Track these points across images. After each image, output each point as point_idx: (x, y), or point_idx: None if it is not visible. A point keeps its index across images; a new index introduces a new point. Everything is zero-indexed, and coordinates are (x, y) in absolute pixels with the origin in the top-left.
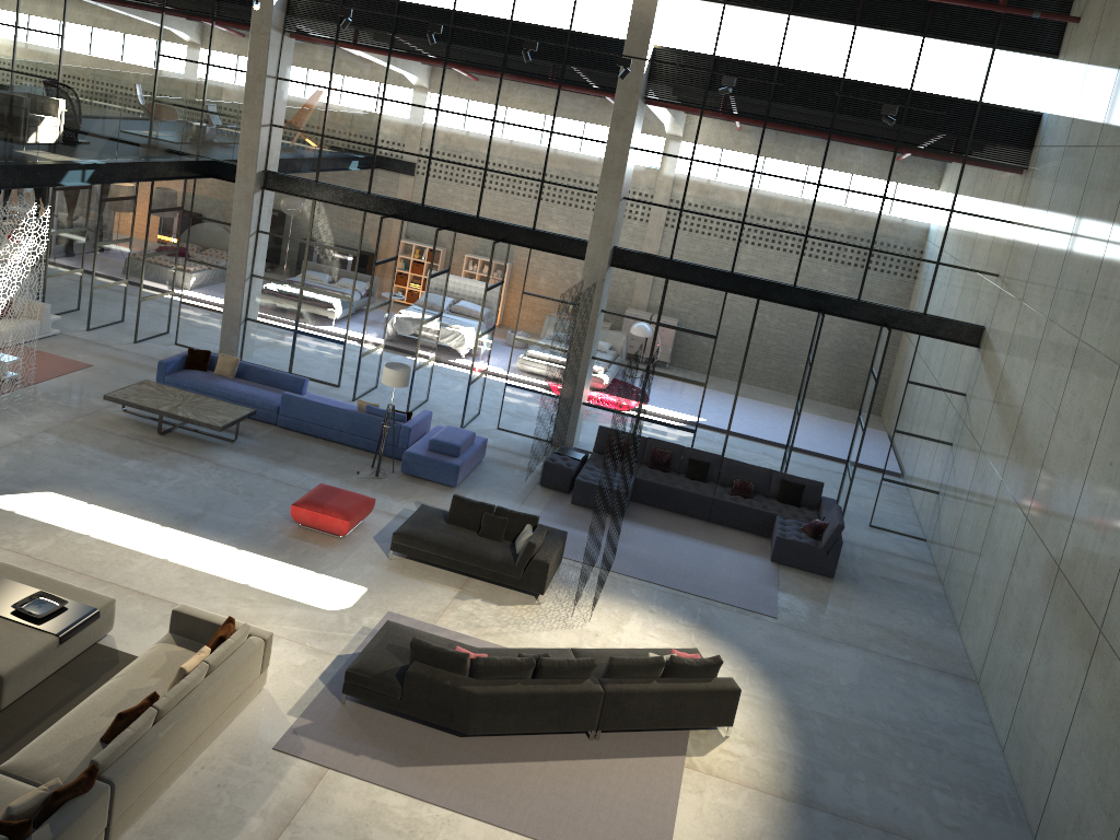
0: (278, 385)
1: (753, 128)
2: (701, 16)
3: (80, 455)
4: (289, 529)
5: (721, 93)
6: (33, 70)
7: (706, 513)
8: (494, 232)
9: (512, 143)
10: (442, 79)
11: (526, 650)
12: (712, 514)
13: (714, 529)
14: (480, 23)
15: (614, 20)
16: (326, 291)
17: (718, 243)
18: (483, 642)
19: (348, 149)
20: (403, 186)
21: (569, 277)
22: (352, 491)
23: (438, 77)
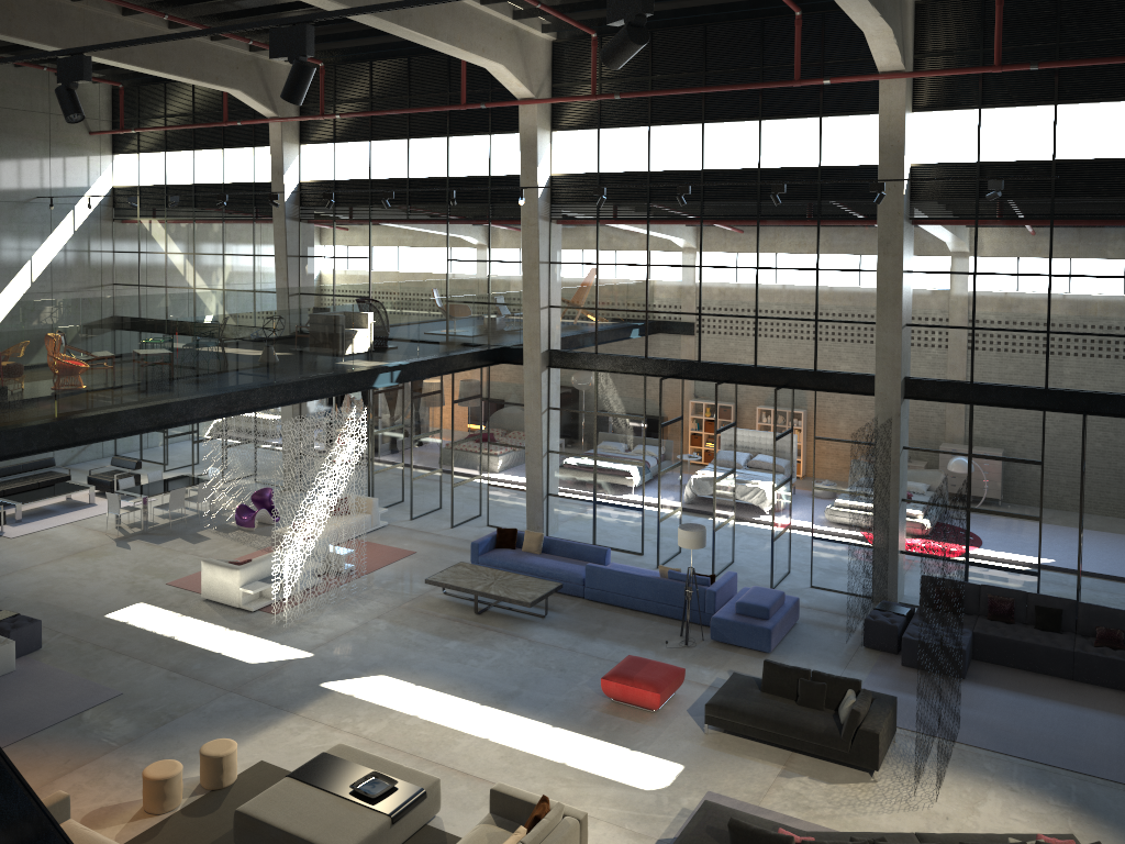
0: (582, 557)
1: (1038, 229)
2: (956, 126)
3: (407, 638)
4: (601, 705)
5: (989, 199)
6: (349, 291)
7: (1067, 670)
8: (775, 379)
9: (779, 287)
10: (700, 236)
11: (861, 834)
12: (1076, 671)
13: (1081, 689)
14: (729, 177)
15: (863, 147)
16: (618, 459)
17: (1022, 358)
18: (815, 826)
19: (621, 317)
20: (677, 345)
21: (861, 415)
22: (660, 661)
23: (696, 235)
